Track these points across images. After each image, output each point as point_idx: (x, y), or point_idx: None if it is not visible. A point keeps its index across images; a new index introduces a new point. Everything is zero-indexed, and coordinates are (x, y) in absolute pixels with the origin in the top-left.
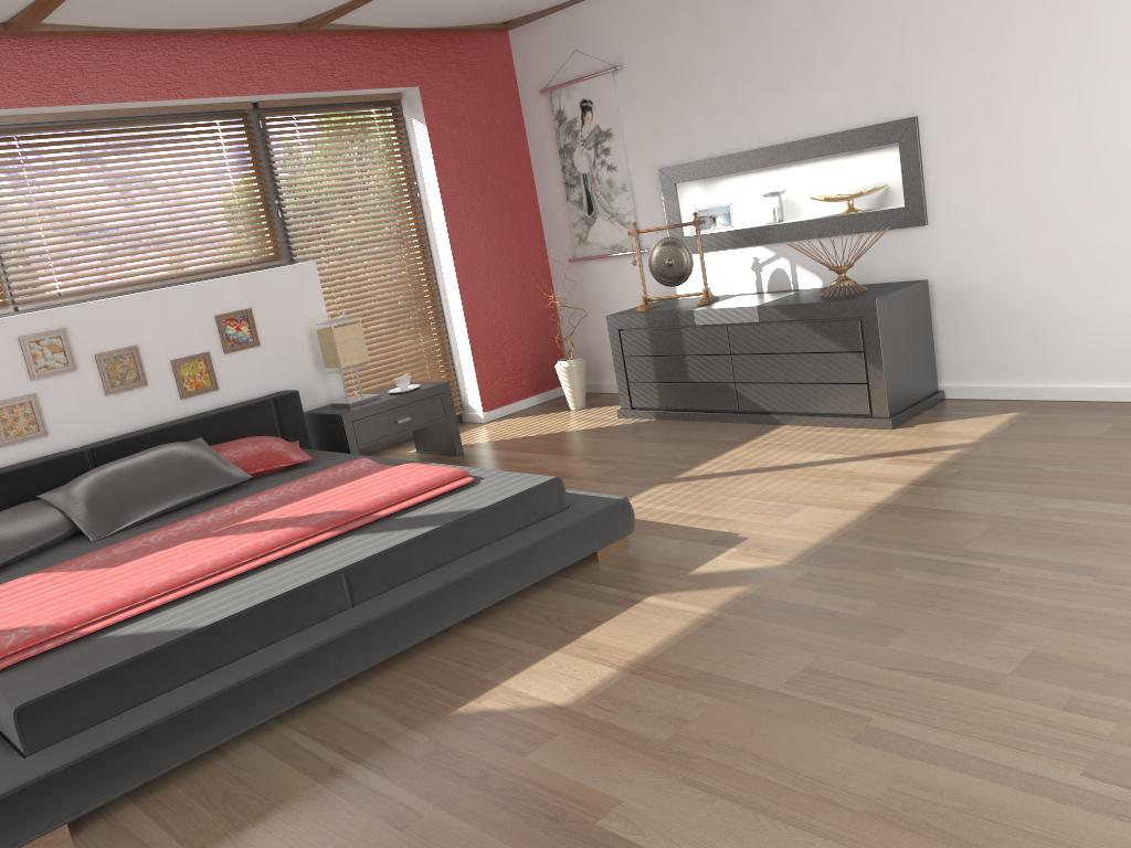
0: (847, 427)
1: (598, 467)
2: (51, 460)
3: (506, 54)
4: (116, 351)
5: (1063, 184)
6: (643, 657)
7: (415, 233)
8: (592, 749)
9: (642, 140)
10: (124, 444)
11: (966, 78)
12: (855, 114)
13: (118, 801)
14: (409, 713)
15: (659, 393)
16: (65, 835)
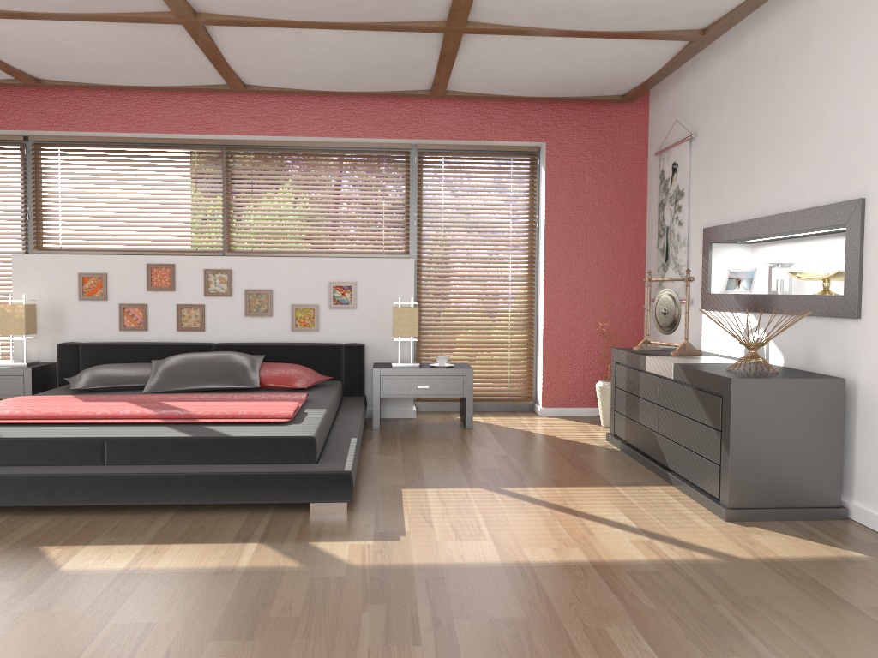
0: (703, 506)
1: (492, 463)
2: (189, 345)
3: (642, 122)
4: (257, 290)
5: None
6: (147, 569)
7: (525, 254)
8: None
9: (699, 201)
10: (234, 348)
11: None
12: (822, 191)
13: None
14: (35, 537)
15: (625, 427)
16: None
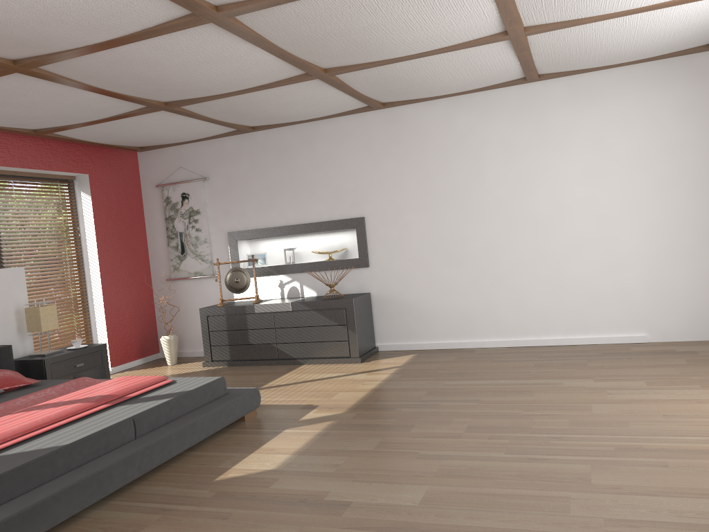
0: (338, 363)
1: None
2: None
3: (135, 163)
4: None
5: (428, 251)
6: (300, 449)
7: (77, 257)
8: (301, 479)
9: (218, 217)
10: None
11: (386, 202)
12: (335, 213)
13: None
14: (188, 484)
15: (230, 351)
16: None
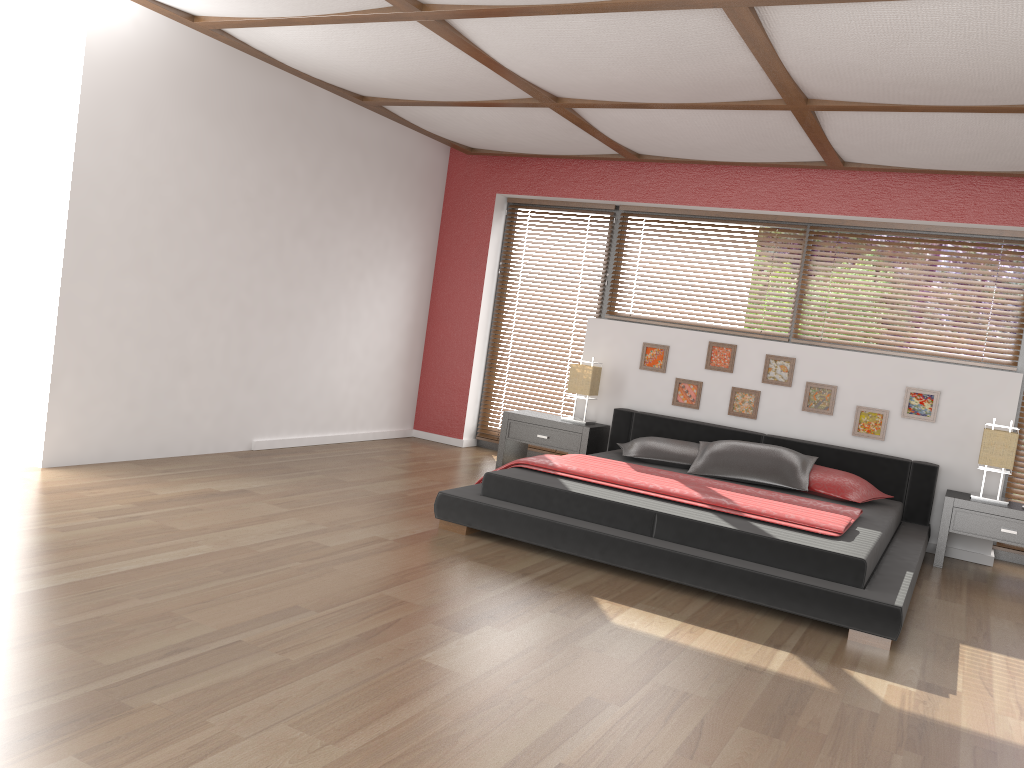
0: None
1: None
2: (738, 431)
3: None
4: (820, 384)
5: None
6: (684, 645)
7: None
8: (561, 627)
9: None
10: (785, 442)
11: None
12: None
13: (494, 539)
14: (588, 587)
15: None
16: (463, 531)
